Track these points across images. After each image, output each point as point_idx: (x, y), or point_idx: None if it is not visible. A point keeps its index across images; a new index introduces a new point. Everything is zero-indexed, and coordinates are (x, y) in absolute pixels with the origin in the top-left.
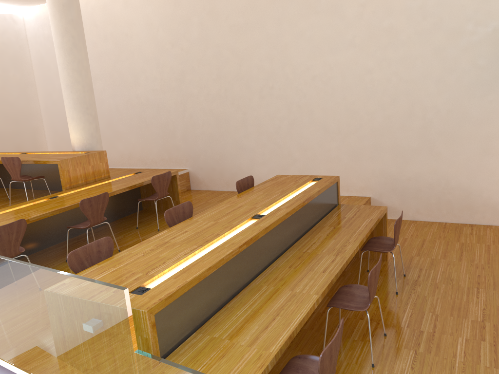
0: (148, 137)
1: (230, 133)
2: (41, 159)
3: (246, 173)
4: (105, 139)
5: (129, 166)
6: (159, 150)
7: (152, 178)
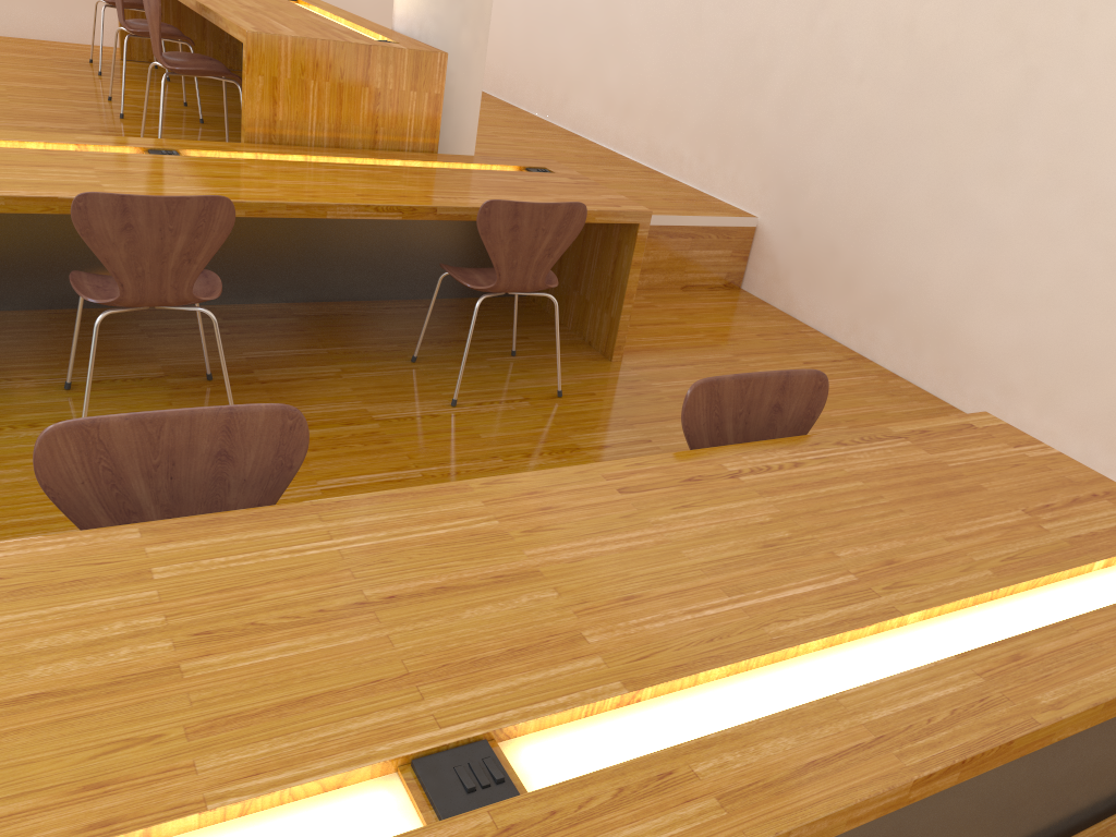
0: (689, 69)
1: (943, 141)
2: (227, 16)
3: (934, 315)
4: (586, 40)
5: (614, 144)
6: (701, 123)
7: (485, 207)
